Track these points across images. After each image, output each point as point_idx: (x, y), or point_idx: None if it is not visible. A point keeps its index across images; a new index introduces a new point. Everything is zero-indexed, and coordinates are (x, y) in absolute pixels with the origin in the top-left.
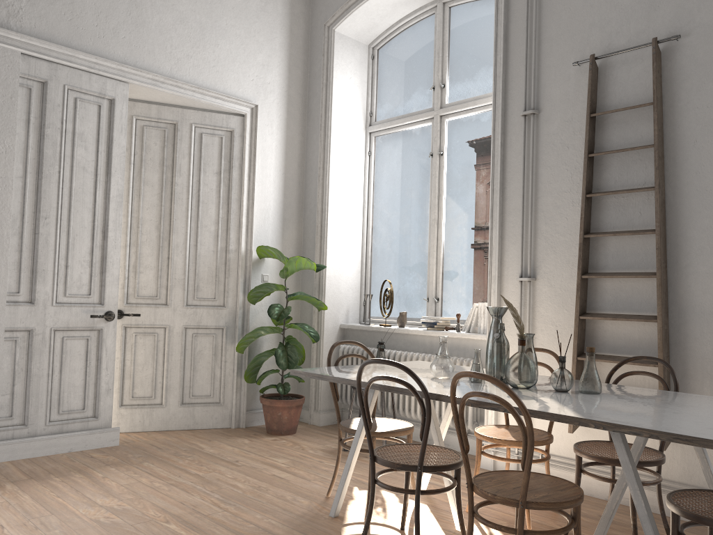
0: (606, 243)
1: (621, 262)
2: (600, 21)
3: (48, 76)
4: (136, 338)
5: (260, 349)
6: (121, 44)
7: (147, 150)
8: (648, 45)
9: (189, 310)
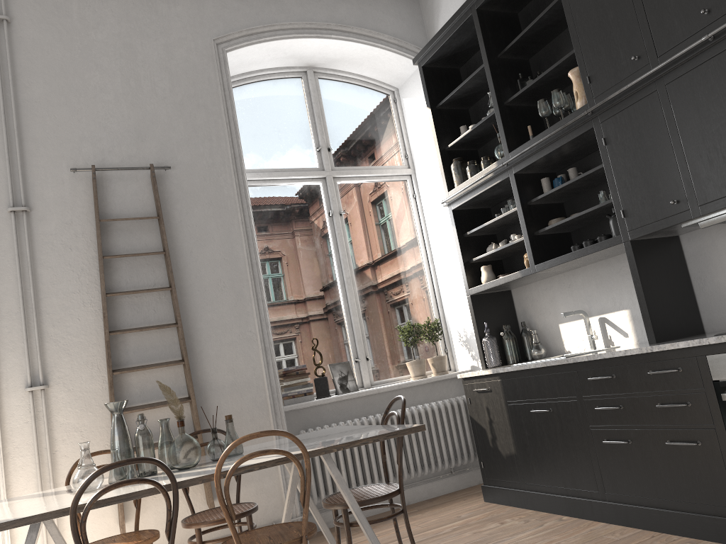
0: (125, 340)
1: (143, 355)
2: (91, 137)
3: None
4: None
5: None
6: None
7: None
8: (145, 169)
9: None
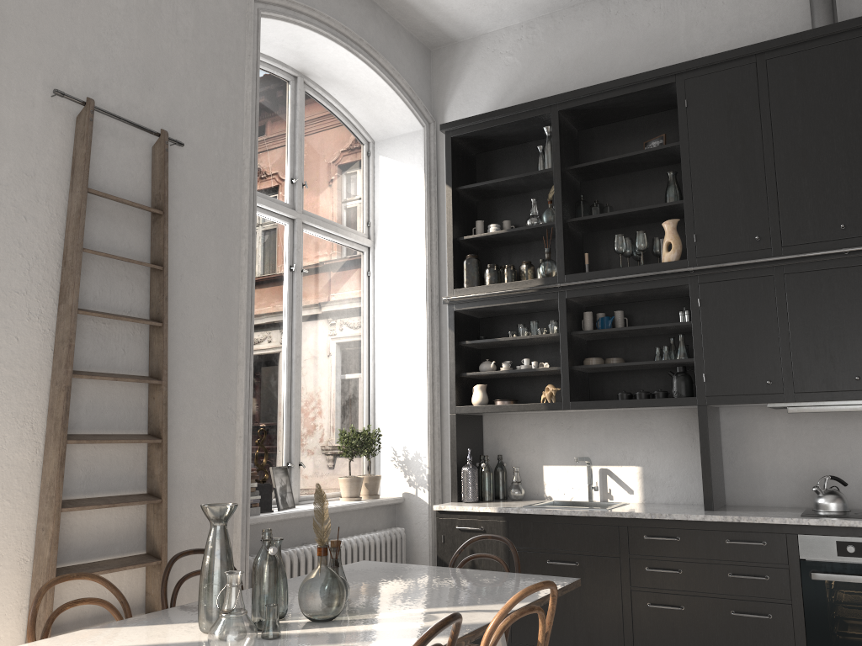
0: (79, 388)
1: (98, 418)
2: (85, 52)
3: None
4: None
5: None
6: None
7: None
8: (153, 134)
9: None
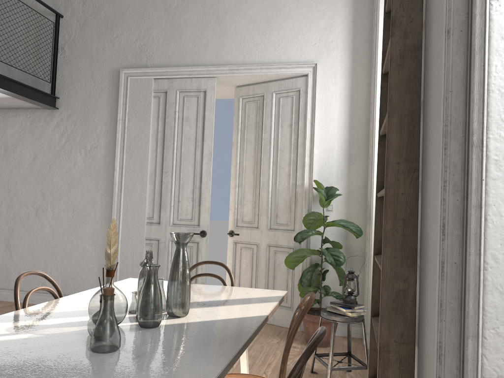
0: None
1: None
2: None
3: (167, 88)
4: (241, 250)
5: (326, 268)
6: (209, 53)
7: (248, 119)
8: None
9: (270, 232)
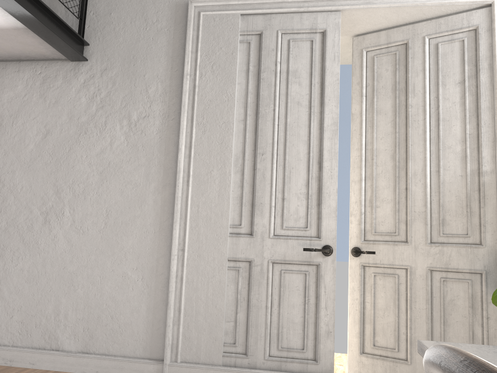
0: None
1: None
2: None
3: (263, 27)
4: (375, 278)
5: None
6: None
7: (378, 79)
8: None
9: (433, 248)
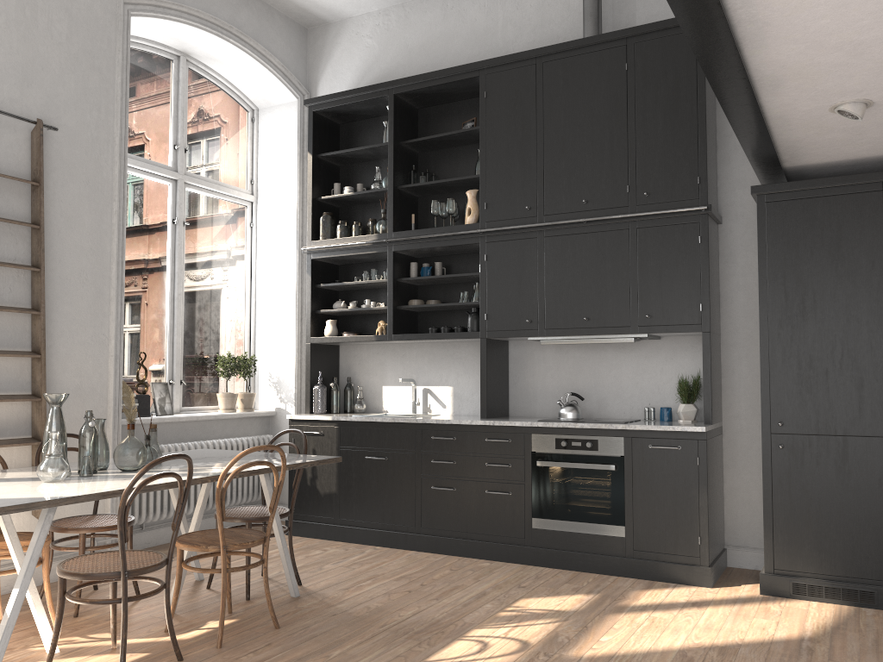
0: None
1: None
2: None
3: None
4: None
5: None
6: None
7: None
8: (31, 122)
9: None
